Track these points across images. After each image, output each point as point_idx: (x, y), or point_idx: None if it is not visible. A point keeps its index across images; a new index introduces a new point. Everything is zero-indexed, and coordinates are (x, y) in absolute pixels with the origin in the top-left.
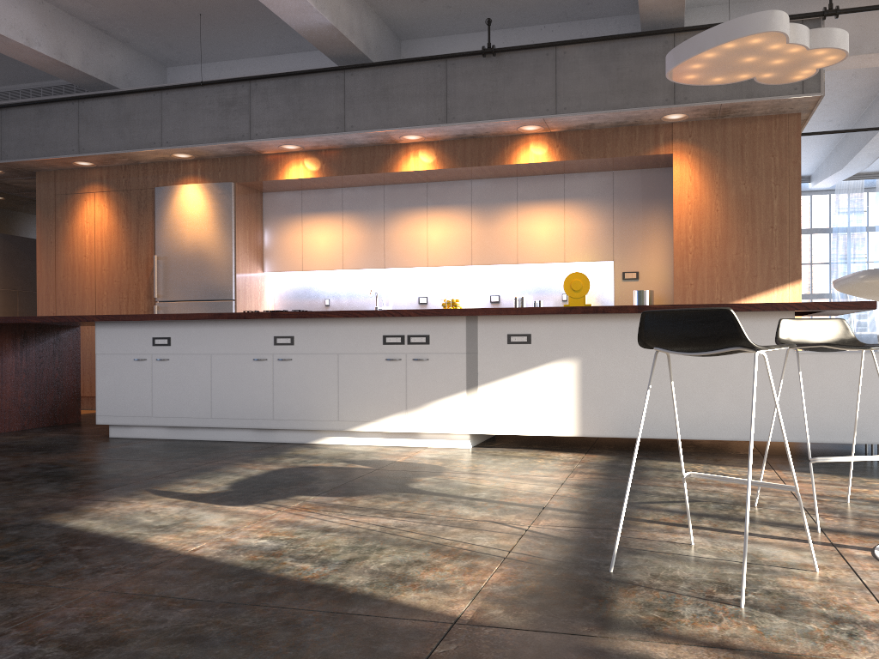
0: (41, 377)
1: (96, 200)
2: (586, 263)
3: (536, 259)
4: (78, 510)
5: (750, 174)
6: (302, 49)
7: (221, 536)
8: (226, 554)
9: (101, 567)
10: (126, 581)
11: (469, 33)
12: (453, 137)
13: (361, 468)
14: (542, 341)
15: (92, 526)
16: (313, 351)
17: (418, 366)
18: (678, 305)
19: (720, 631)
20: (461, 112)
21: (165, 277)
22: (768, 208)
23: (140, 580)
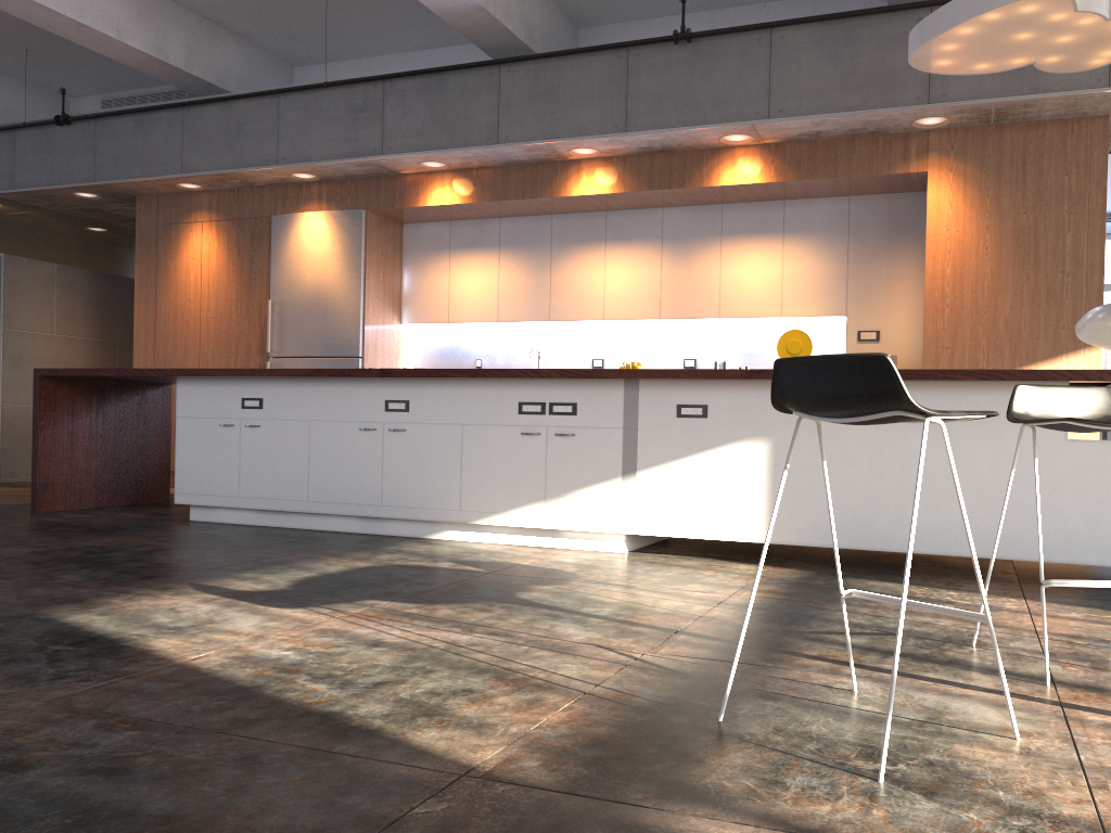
0: (121, 445)
1: (204, 231)
2: (811, 319)
3: (743, 312)
4: (90, 603)
5: (1034, 199)
6: (456, 41)
7: (239, 644)
8: (229, 667)
9: (67, 673)
10: (85, 692)
11: (667, 16)
12: (637, 151)
13: (470, 570)
14: (722, 415)
15: (93, 623)
16: (432, 420)
17: (561, 444)
18: (904, 371)
19: (830, 814)
20: (645, 118)
21: (280, 327)
22: (1058, 246)
23: (102, 692)
